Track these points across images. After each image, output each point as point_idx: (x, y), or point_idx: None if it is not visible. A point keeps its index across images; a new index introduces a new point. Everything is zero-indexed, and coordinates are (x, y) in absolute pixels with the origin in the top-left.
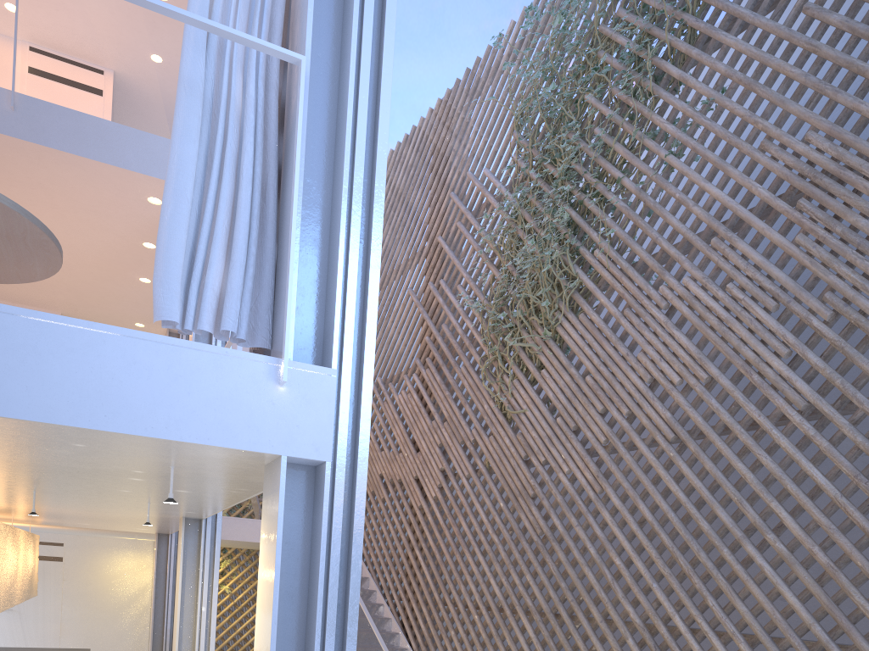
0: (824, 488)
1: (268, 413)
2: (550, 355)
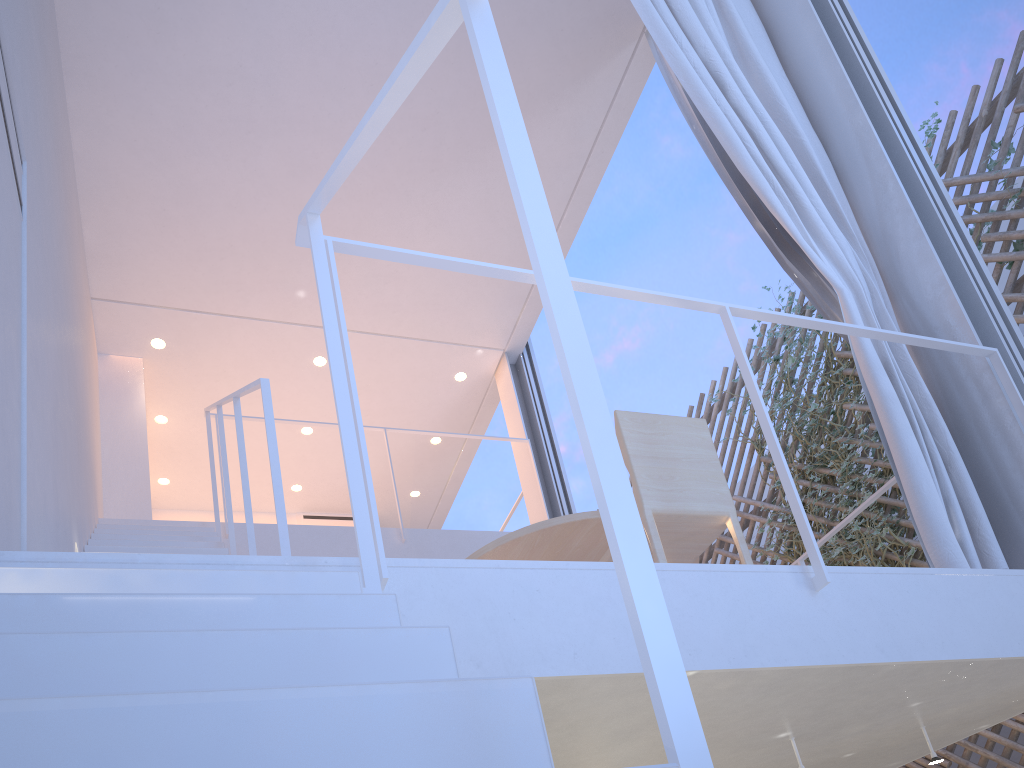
0: None
1: None
2: None
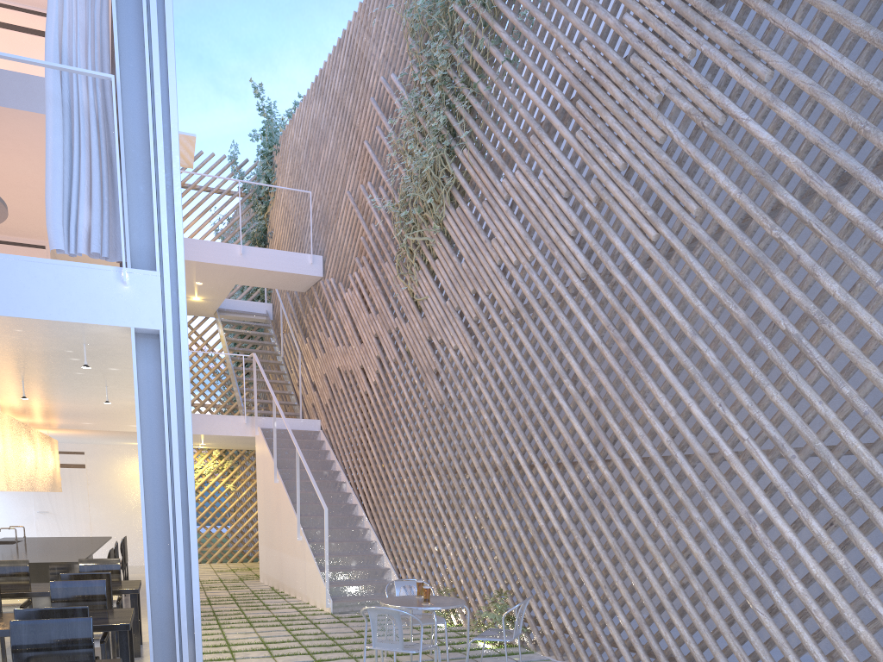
0: (592, 338)
1: (119, 301)
2: (440, 246)
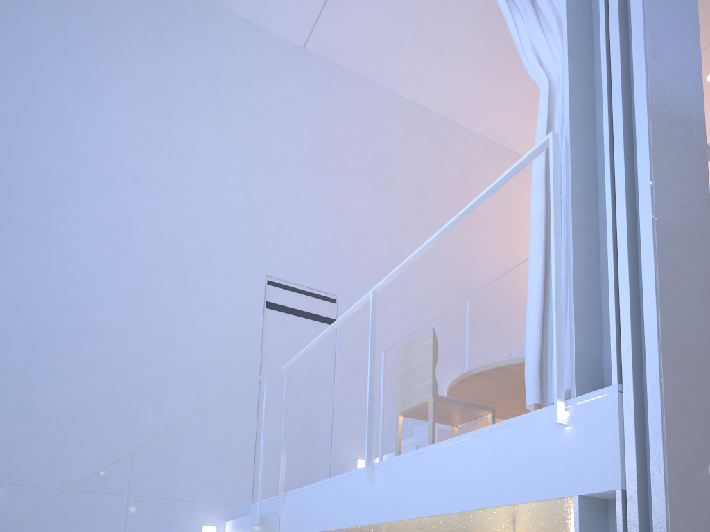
0: None
1: (559, 457)
2: None
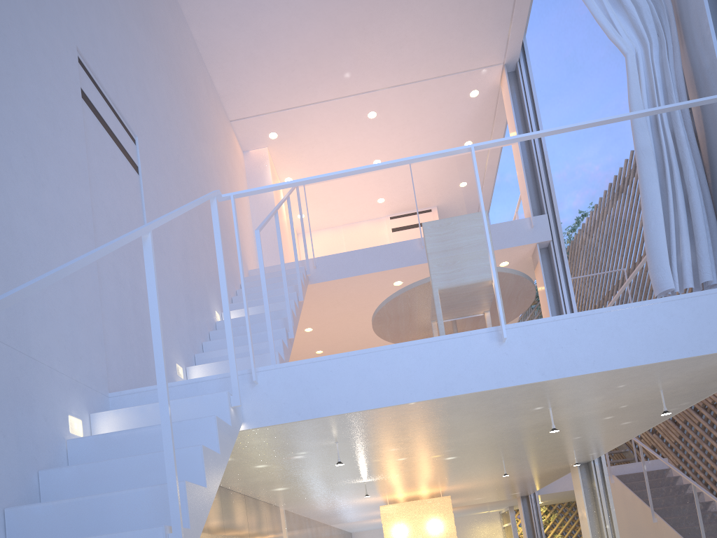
0: None
1: None
2: None
